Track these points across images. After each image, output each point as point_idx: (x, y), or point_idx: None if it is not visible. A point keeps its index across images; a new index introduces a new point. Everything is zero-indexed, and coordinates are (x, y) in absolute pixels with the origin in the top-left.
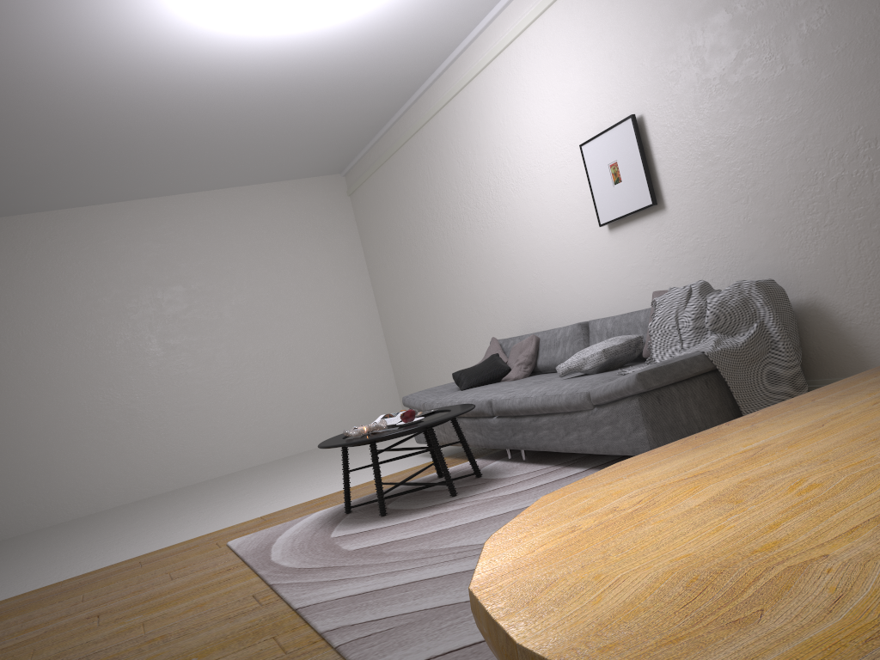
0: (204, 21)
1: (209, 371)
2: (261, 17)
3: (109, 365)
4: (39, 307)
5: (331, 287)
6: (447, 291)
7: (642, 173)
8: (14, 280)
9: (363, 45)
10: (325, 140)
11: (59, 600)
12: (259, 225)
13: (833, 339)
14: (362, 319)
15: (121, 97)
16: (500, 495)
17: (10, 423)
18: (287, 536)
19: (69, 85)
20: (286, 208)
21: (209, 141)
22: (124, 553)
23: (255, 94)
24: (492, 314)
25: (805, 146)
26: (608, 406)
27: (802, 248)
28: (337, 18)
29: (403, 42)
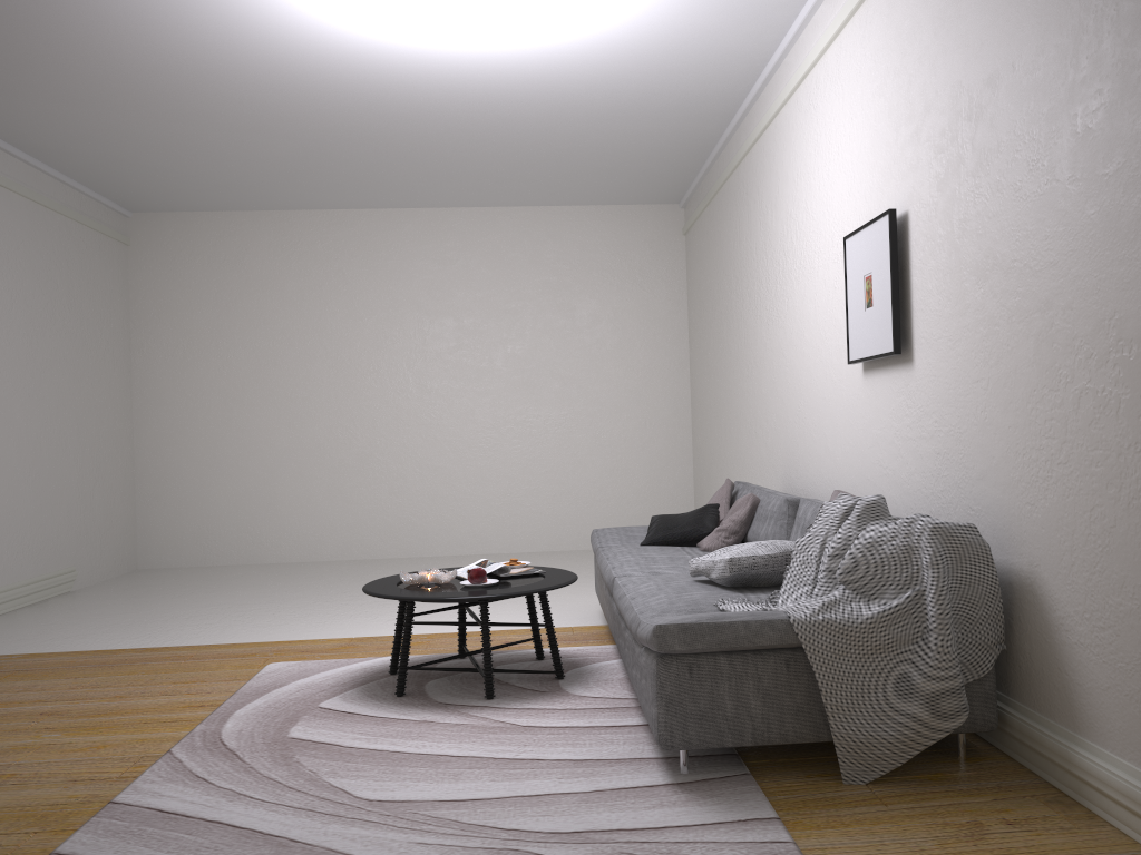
0: (383, 18)
1: (463, 428)
2: (455, 16)
3: (354, 398)
4: (294, 318)
5: (634, 351)
6: (737, 393)
7: (890, 301)
8: (275, 284)
9: (620, 54)
10: (633, 163)
11: (79, 675)
12: (559, 258)
13: (1045, 650)
14: (666, 399)
15: (333, 98)
16: (514, 722)
17: (243, 441)
18: (304, 682)
19: (264, 82)
20: (598, 241)
21: (473, 152)
22: (215, 634)
23: (502, 104)
24: (765, 441)
25: (1054, 323)
26: (646, 653)
27: (1031, 488)
28: (561, 20)
29: (679, 52)
